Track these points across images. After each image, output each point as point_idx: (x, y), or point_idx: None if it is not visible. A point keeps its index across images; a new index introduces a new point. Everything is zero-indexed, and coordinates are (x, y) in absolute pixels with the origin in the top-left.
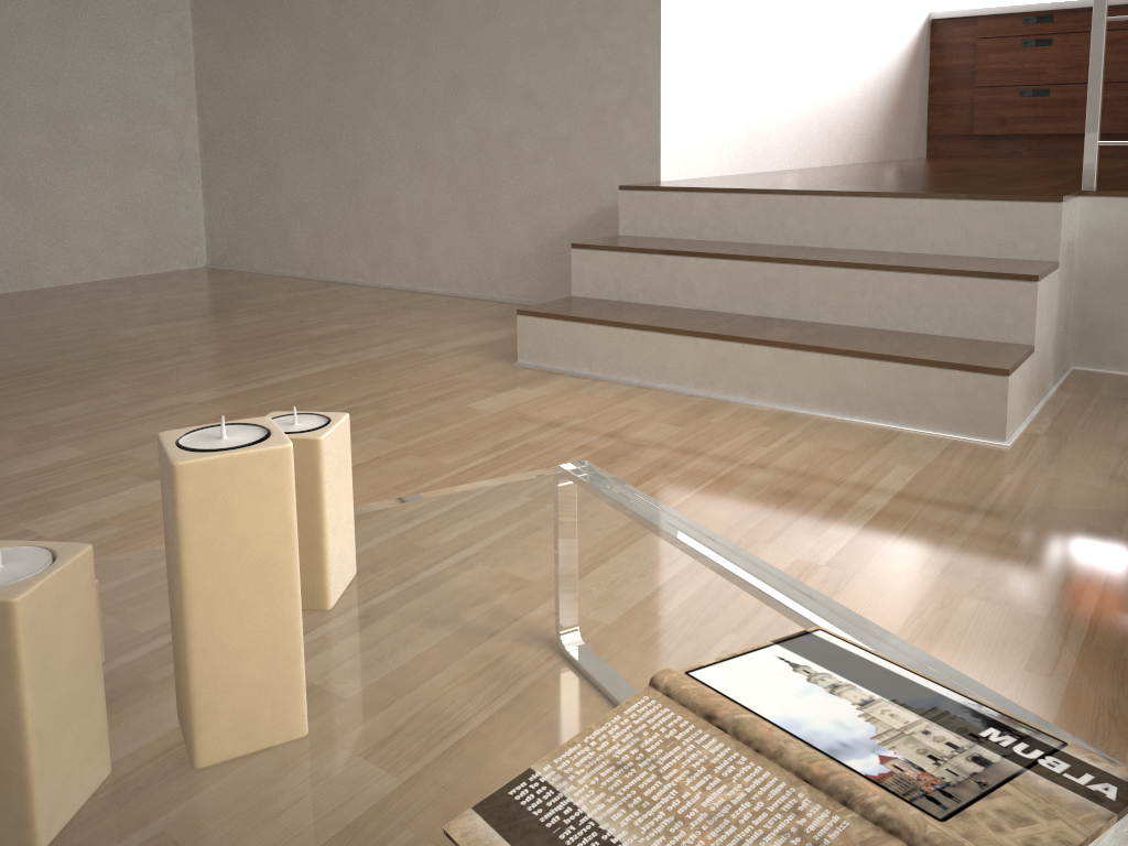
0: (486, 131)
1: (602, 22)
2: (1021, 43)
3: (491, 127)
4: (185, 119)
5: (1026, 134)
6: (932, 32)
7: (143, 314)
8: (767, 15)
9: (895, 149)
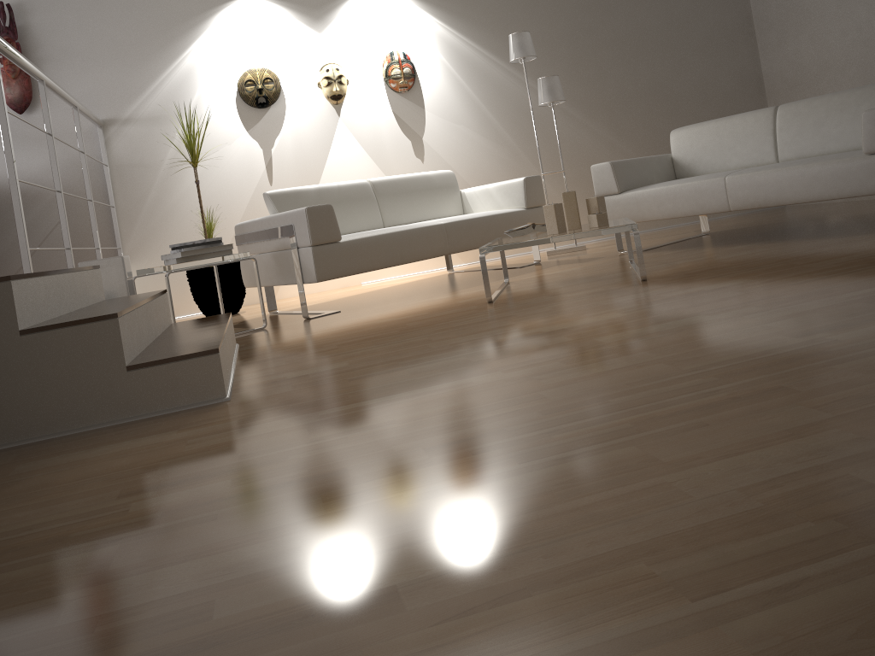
0: None
1: None
2: None
3: None
4: None
5: None
6: None
7: None
8: None
9: None
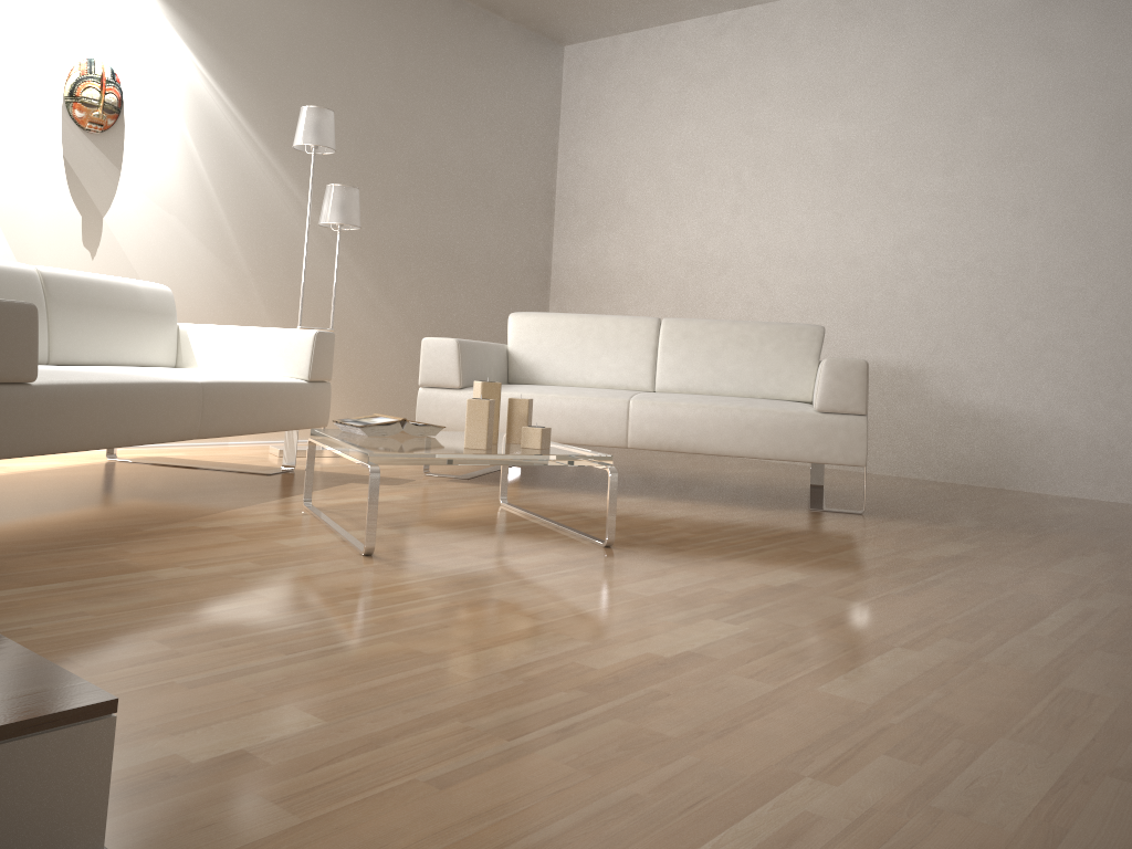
0: None
1: None
2: None
3: None
4: None
5: None
6: None
7: None
8: None
9: None
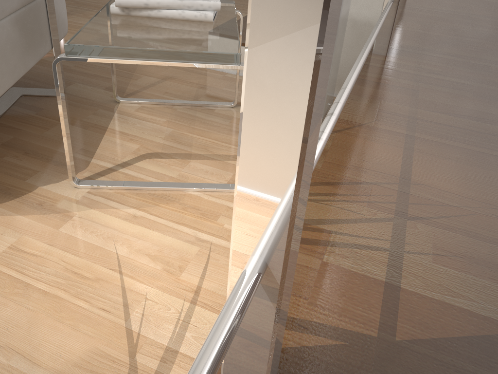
0: None
1: None
2: None
3: None
4: None
5: None
6: None
7: None
8: None
9: None
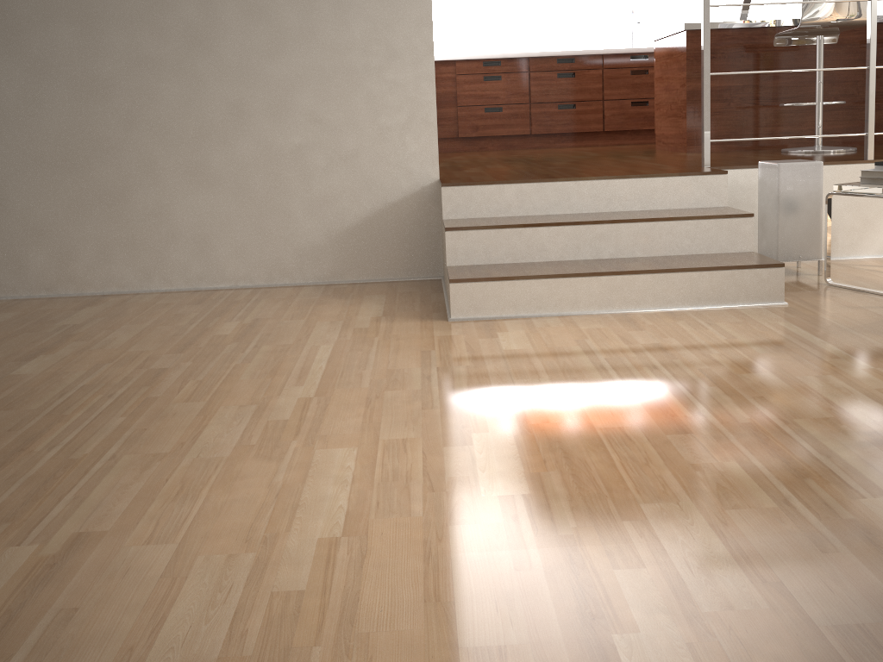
0: (273, 148)
1: (384, 64)
2: (483, 78)
3: (279, 145)
4: None
5: (490, 136)
6: None
7: None
8: None
9: None
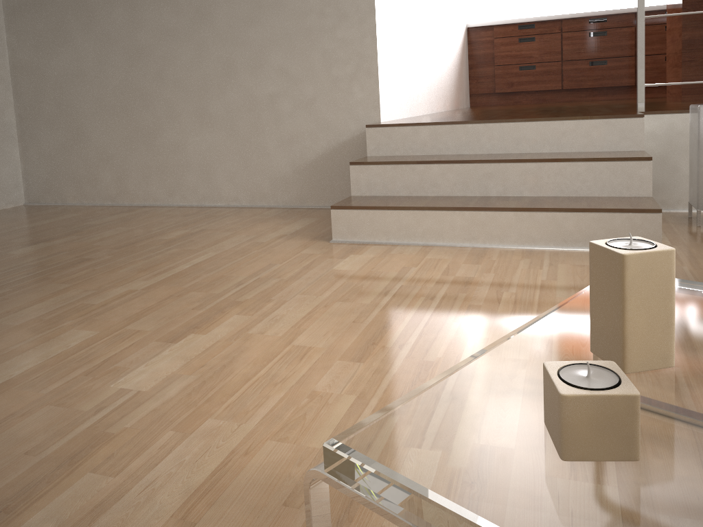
0: (253, 97)
1: (335, 24)
2: (518, 40)
3: (257, 94)
4: (4, 99)
5: (524, 91)
6: (468, 35)
7: (17, 238)
8: (413, 22)
9: (459, 102)
